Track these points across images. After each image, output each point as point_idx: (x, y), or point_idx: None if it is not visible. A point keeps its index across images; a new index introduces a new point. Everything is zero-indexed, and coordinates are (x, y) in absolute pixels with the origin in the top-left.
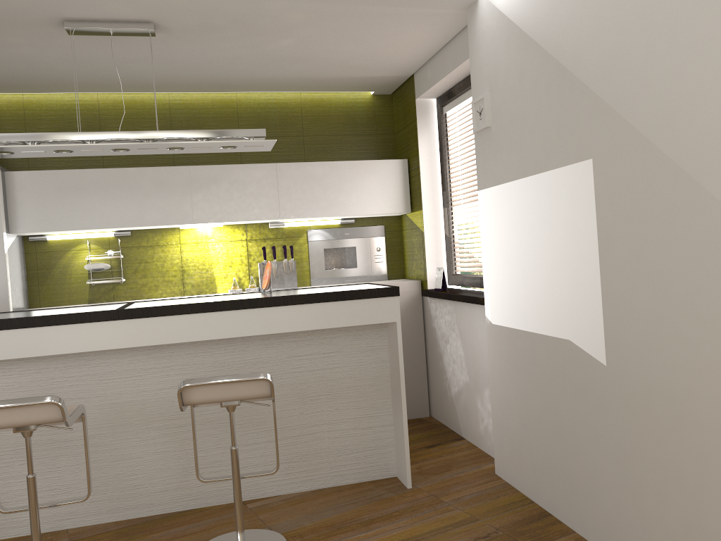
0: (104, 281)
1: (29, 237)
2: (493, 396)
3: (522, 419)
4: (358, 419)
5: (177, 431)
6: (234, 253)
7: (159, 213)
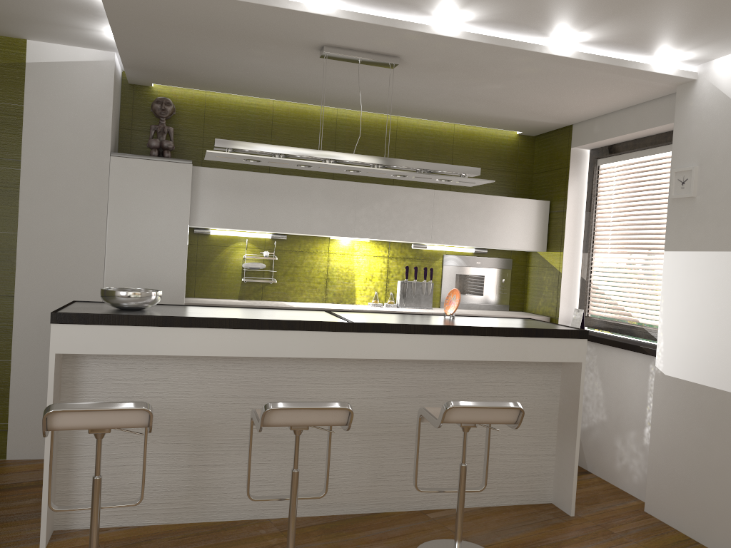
0: (259, 280)
1: (194, 229)
2: (653, 440)
3: (694, 466)
4: (526, 446)
5: (373, 439)
6: (375, 268)
7: (324, 223)
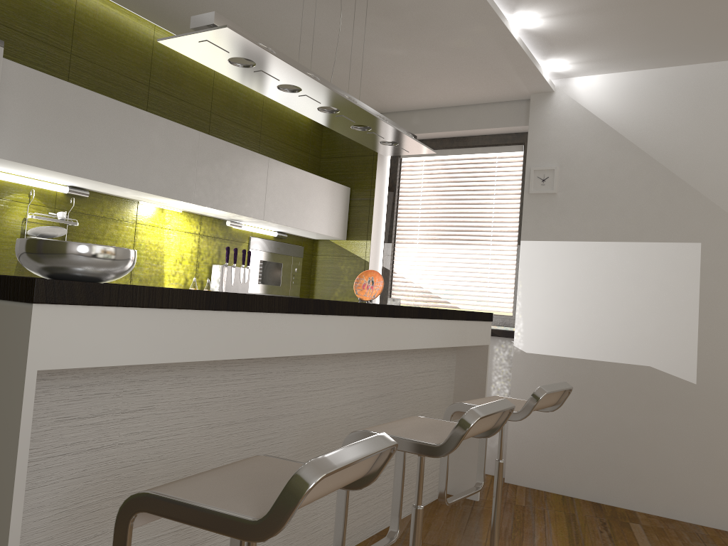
0: None
1: None
2: None
3: (563, 430)
4: None
5: None
6: (186, 247)
7: (163, 179)
